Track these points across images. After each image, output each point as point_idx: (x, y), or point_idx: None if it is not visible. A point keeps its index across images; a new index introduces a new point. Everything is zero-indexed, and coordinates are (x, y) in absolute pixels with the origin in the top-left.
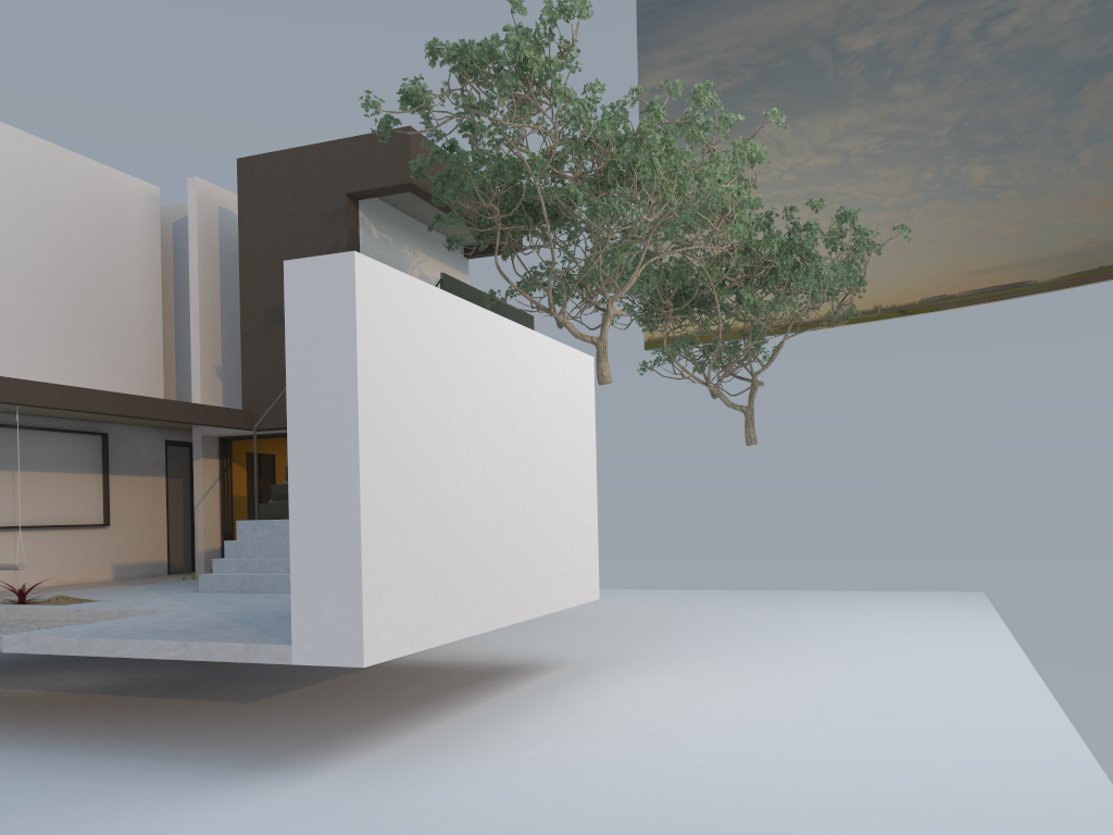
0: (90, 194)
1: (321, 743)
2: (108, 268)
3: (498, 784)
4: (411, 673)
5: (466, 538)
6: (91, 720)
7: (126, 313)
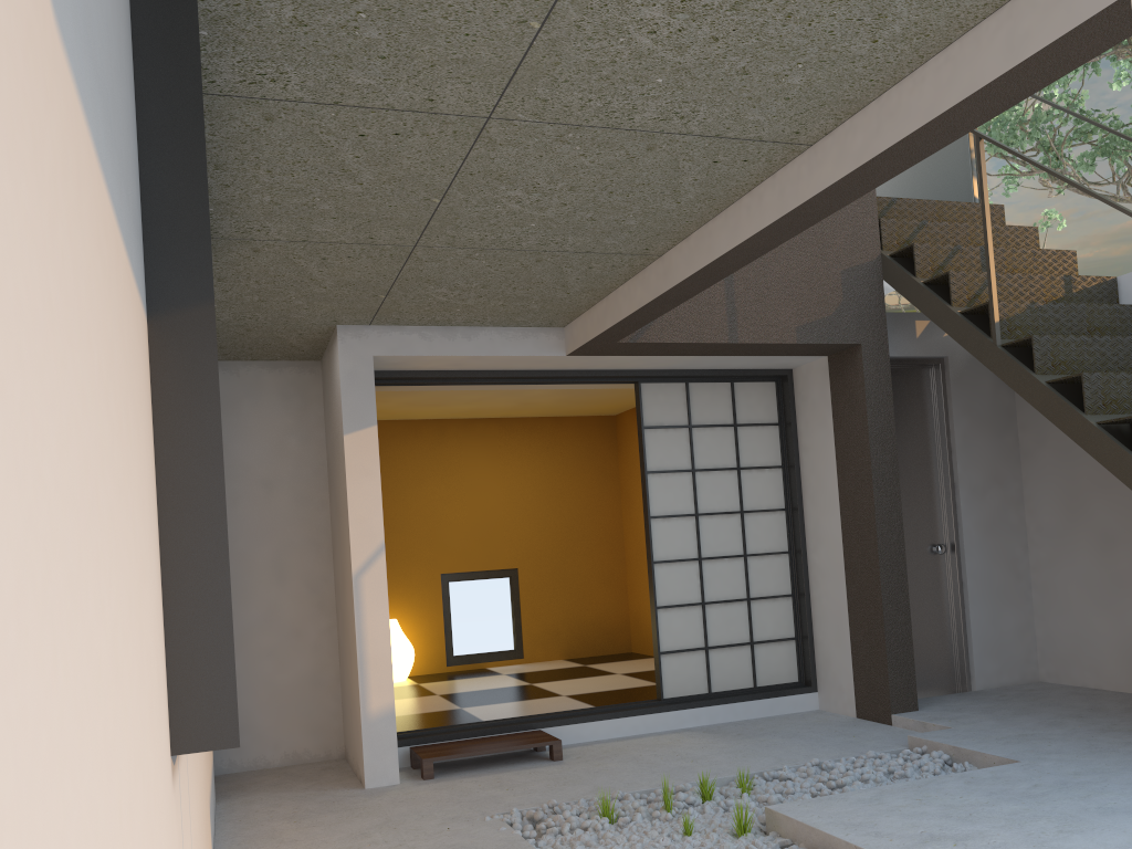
0: None
1: None
2: None
3: None
4: None
5: None
6: None
7: None
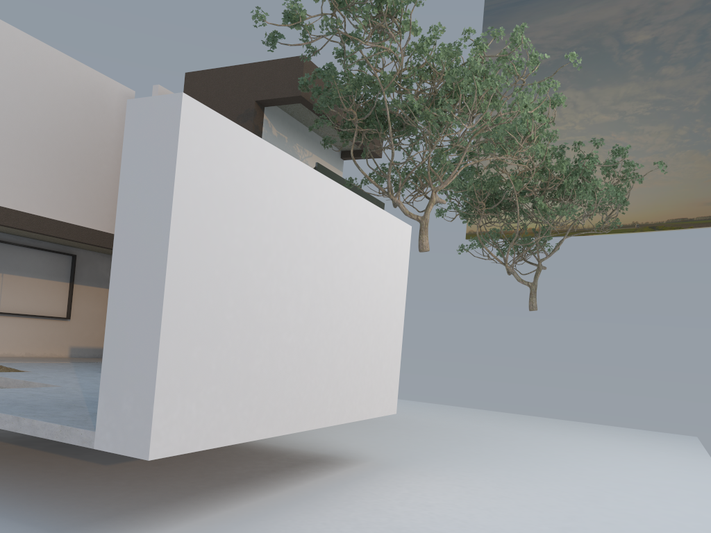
0: (84, 89)
1: (131, 513)
2: (90, 141)
3: None
4: (244, 454)
5: (274, 355)
6: None
7: (100, 174)
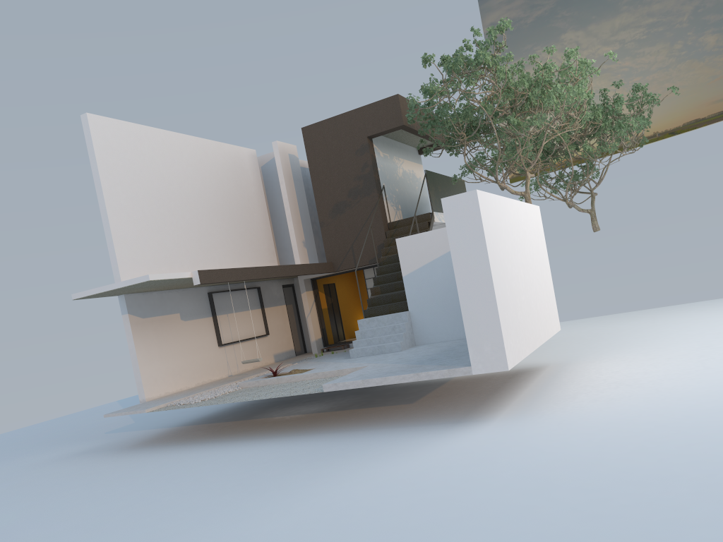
0: (229, 162)
1: (474, 411)
2: (243, 199)
3: (578, 411)
4: (472, 381)
5: (521, 308)
6: (349, 420)
7: (254, 221)
